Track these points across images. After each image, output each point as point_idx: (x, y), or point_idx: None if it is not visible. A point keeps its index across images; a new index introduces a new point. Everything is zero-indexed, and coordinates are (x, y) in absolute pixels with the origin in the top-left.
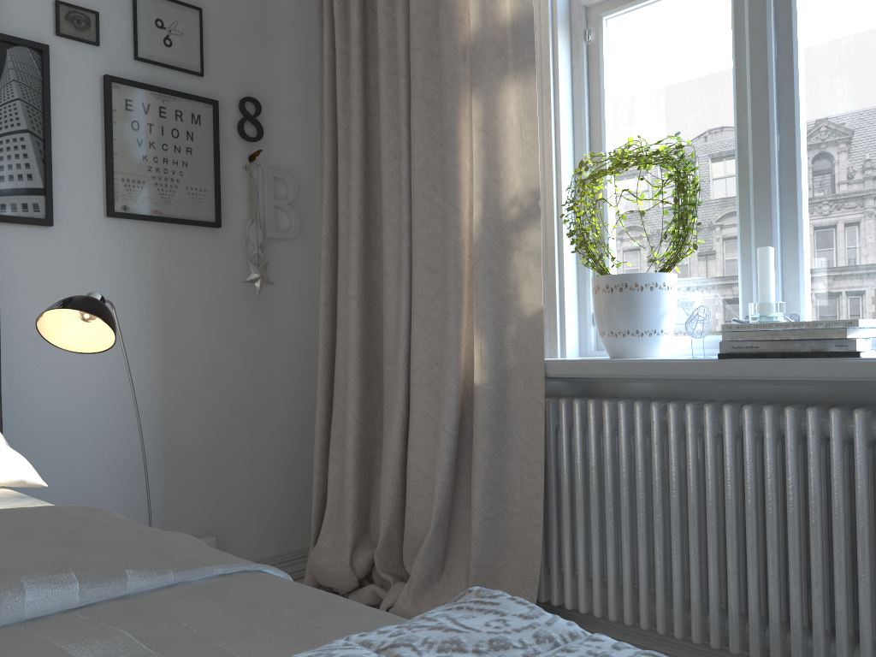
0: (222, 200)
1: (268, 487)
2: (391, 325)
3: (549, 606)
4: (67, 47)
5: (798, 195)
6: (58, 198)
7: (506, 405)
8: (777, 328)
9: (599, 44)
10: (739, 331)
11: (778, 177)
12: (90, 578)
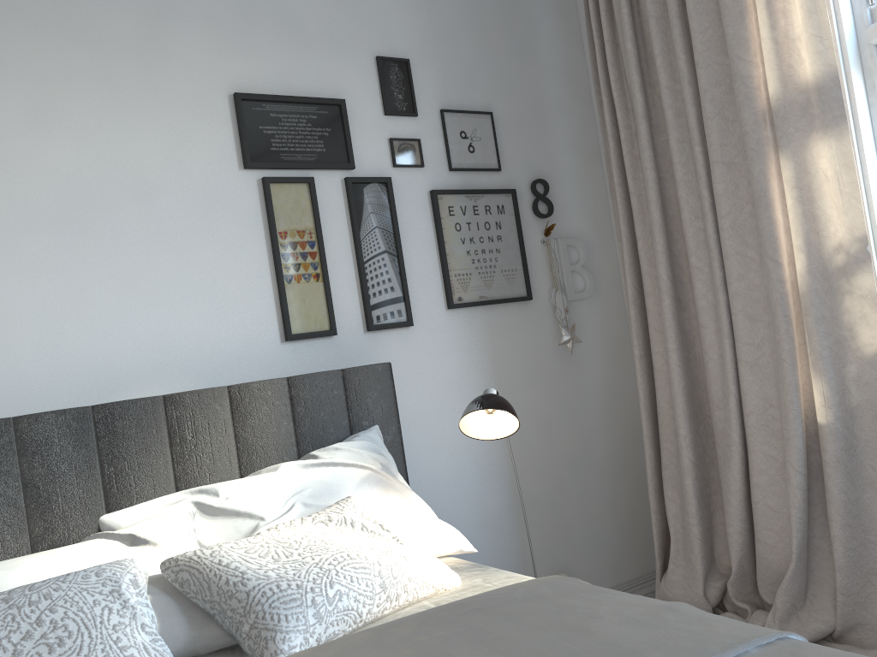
0: (529, 275)
1: (598, 524)
2: (714, 372)
3: None
4: (401, 174)
5: None
6: (412, 302)
7: (855, 441)
8: None
9: None
10: None
11: None
12: (691, 654)
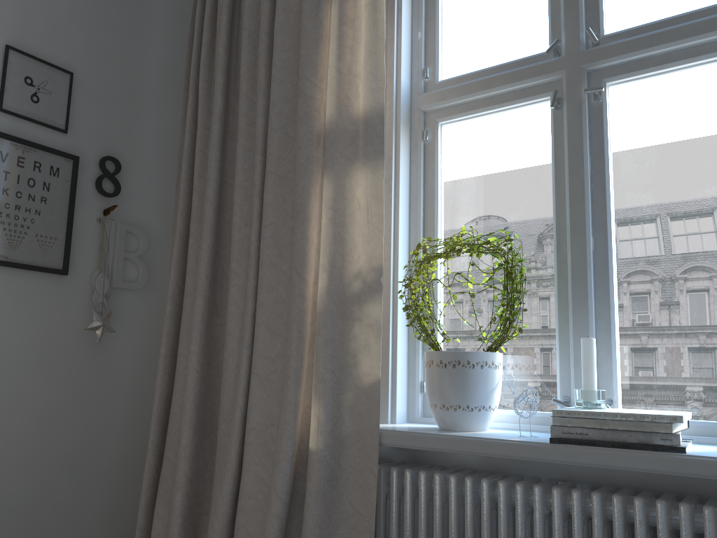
0: (72, 249)
1: (86, 537)
2: (229, 382)
3: None
4: None
5: (610, 291)
6: None
7: (340, 472)
8: (605, 418)
9: (435, 144)
10: (569, 417)
11: (593, 274)
12: None
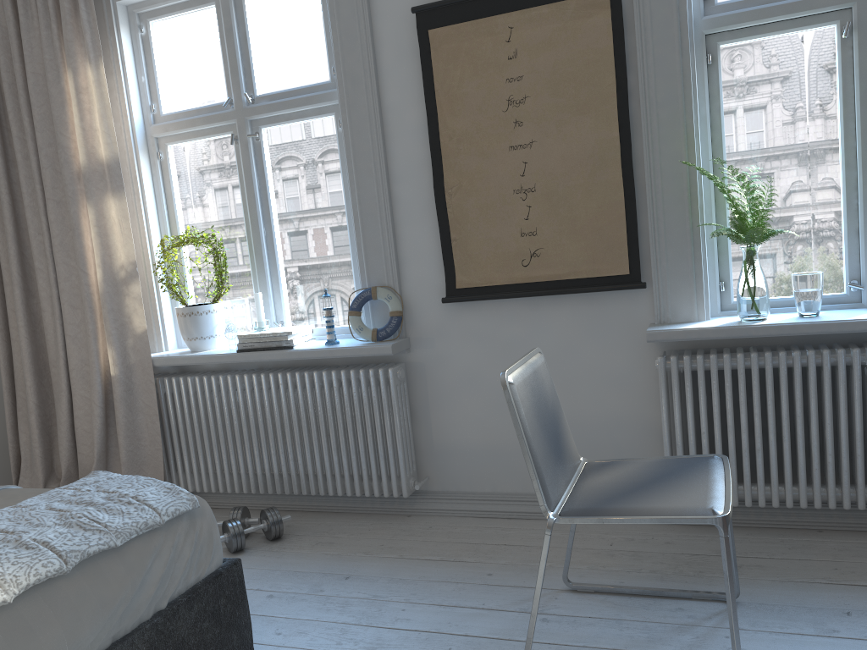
0: None
1: None
2: (52, 342)
3: None
4: None
5: (277, 260)
6: None
7: (133, 385)
8: (261, 336)
9: (167, 161)
10: (245, 338)
11: (266, 250)
12: None
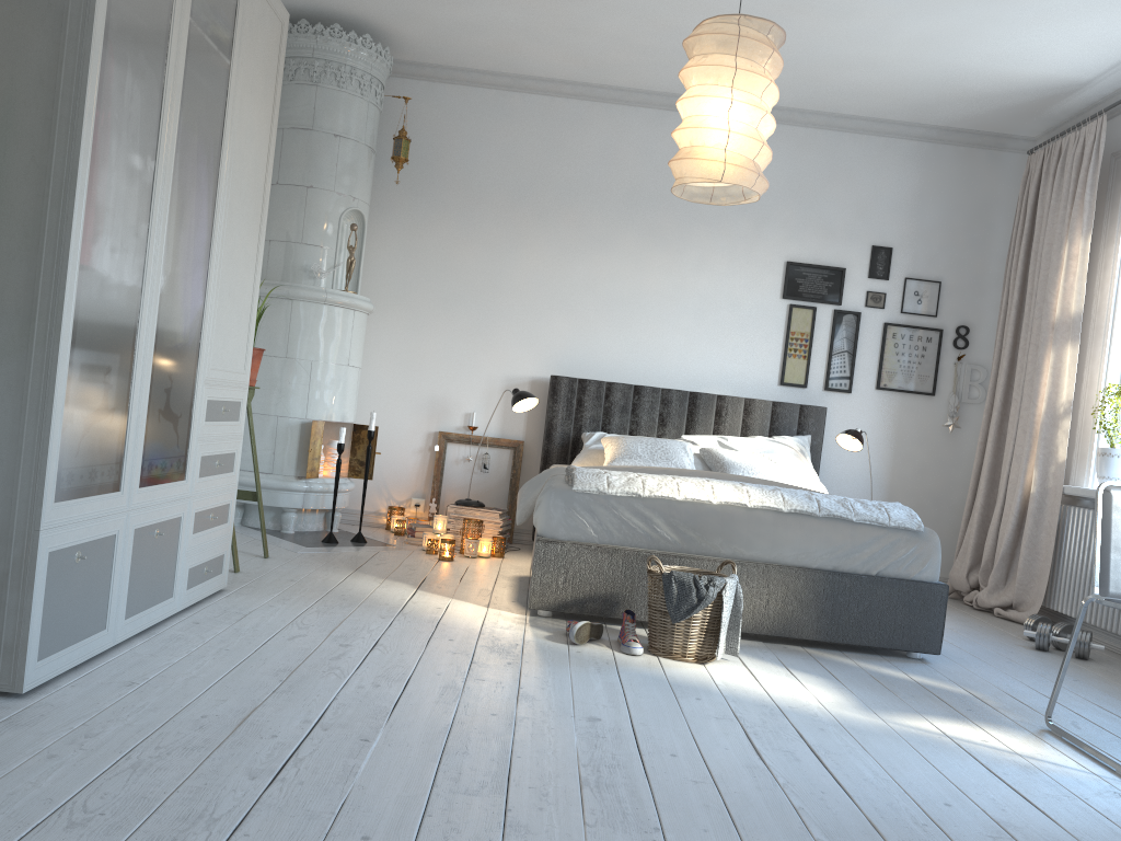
0: (938, 381)
1: (941, 538)
2: (1005, 458)
3: (1064, 619)
4: (869, 311)
5: None
6: (855, 380)
7: (1044, 505)
8: None
9: None
10: None
11: None
12: None
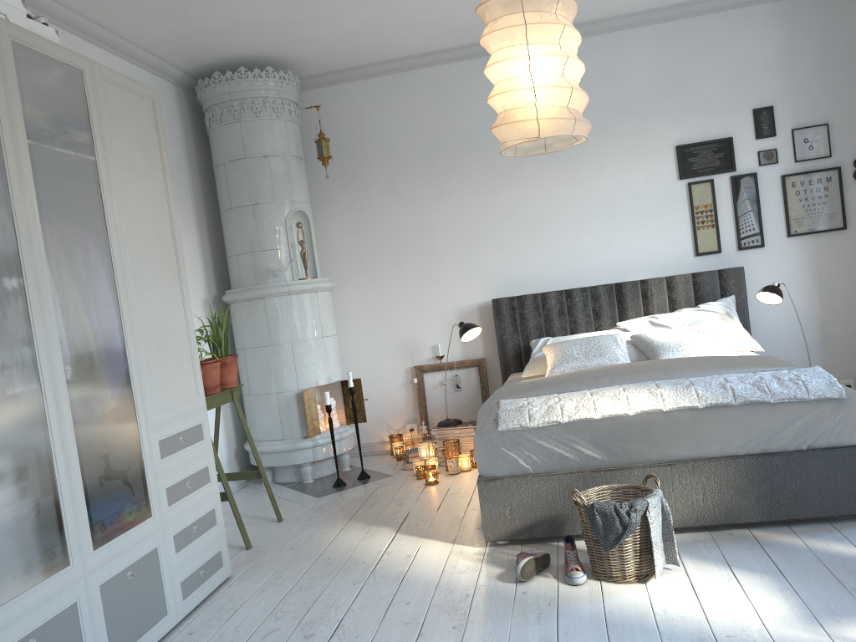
0: (846, 215)
1: None
2: None
3: None
4: (764, 169)
5: None
6: (765, 234)
7: None
8: None
9: None
10: None
11: None
12: (757, 366)
